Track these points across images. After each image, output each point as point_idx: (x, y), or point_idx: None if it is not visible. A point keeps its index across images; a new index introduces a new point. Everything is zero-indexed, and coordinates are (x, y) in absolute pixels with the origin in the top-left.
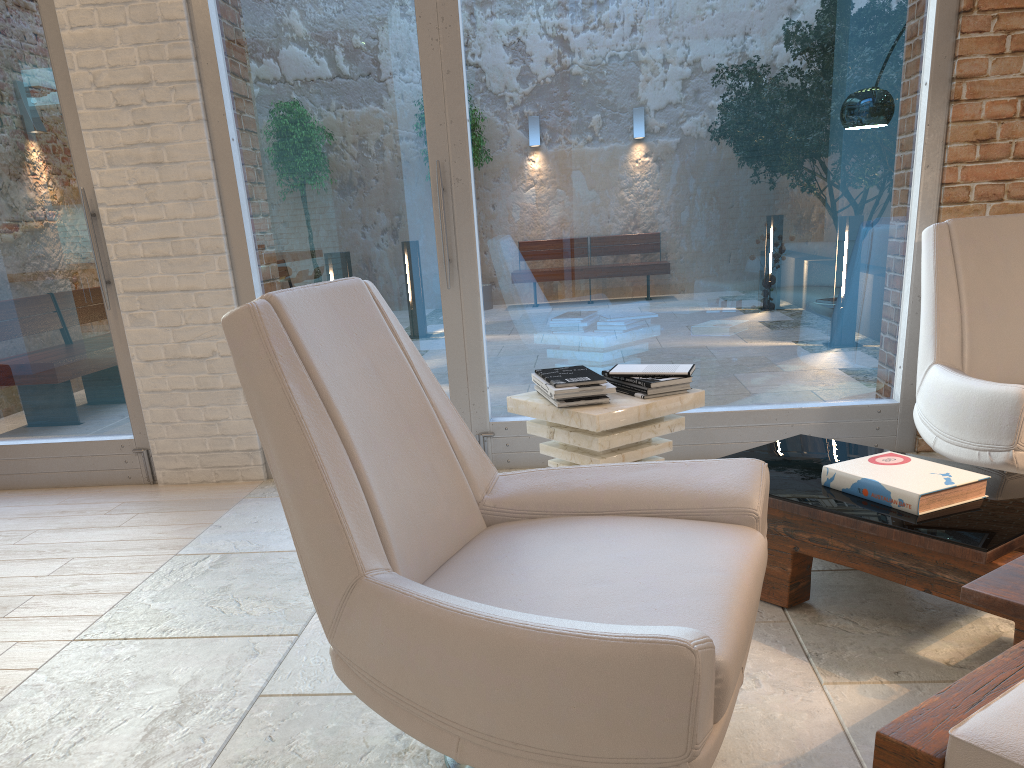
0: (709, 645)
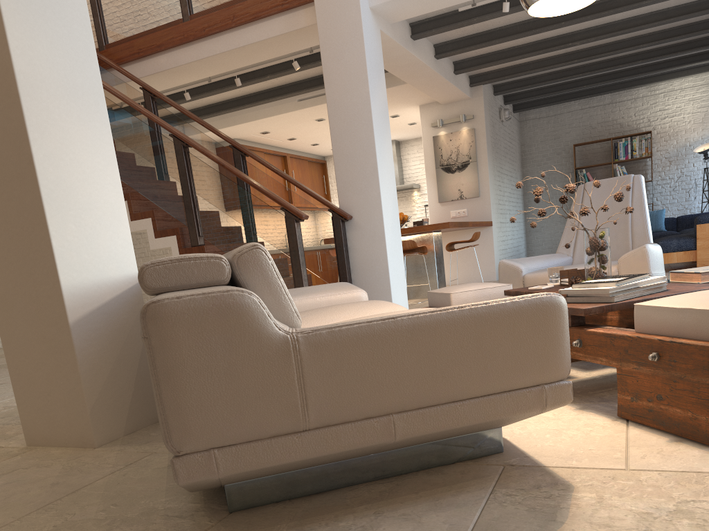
0: (512, 266)
